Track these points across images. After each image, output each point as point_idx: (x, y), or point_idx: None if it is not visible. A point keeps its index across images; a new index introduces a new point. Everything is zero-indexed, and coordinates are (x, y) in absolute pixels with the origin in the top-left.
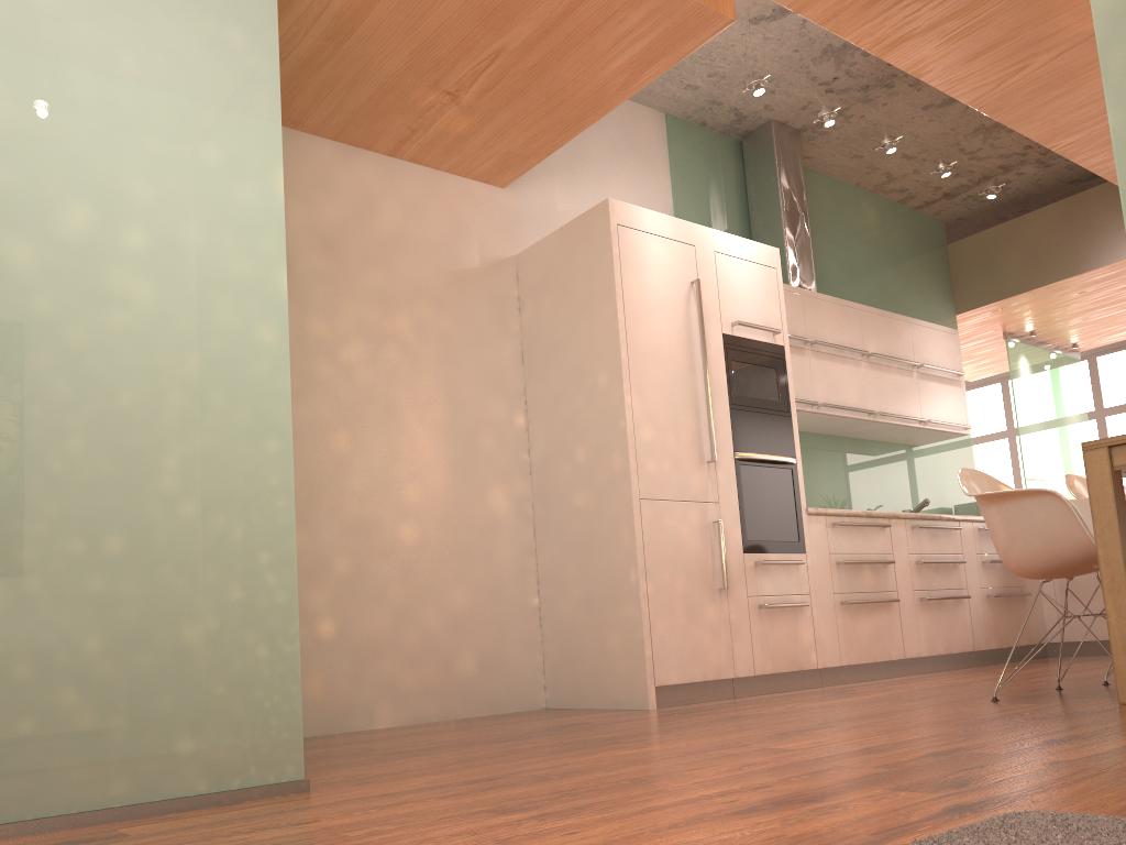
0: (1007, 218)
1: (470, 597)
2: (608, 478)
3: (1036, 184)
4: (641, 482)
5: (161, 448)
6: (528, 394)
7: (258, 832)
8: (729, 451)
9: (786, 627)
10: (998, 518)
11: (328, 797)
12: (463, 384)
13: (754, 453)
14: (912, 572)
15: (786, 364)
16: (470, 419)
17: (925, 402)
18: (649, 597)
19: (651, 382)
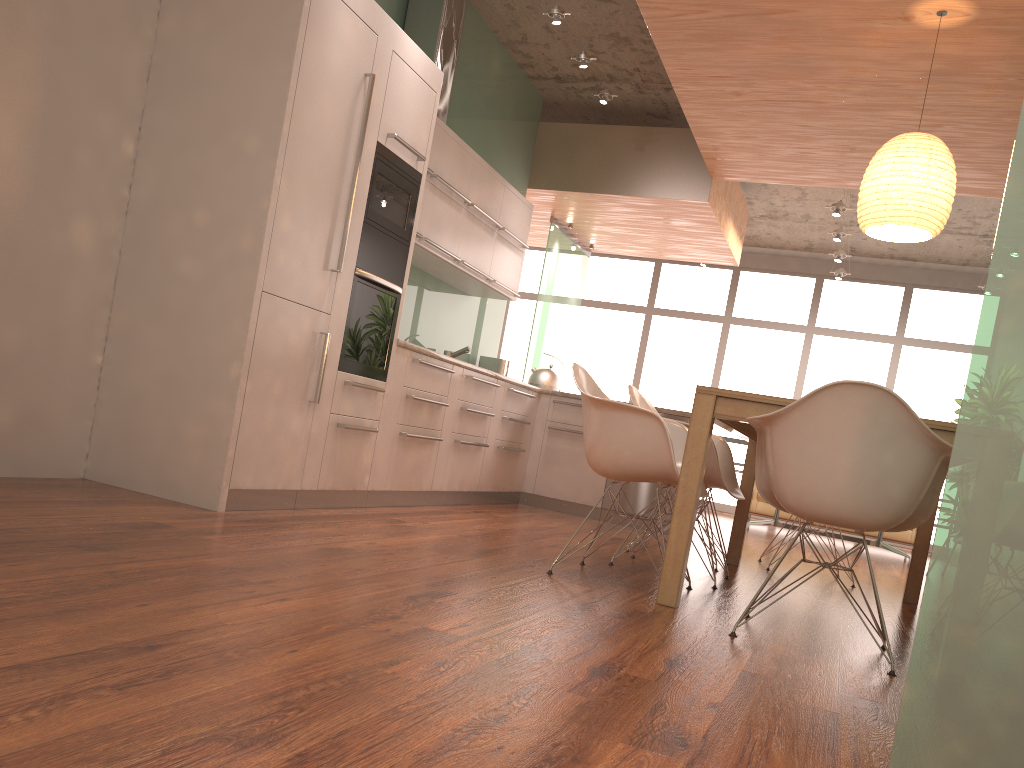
0: (589, 120)
1: (23, 339)
2: (231, 256)
3: (625, 103)
4: (268, 273)
5: None
6: (146, 120)
7: None
8: (352, 265)
9: (353, 448)
10: (602, 422)
11: None
12: (71, 78)
13: (373, 275)
14: (455, 416)
15: (419, 194)
16: (70, 125)
17: (495, 262)
18: (246, 397)
19: (303, 168)
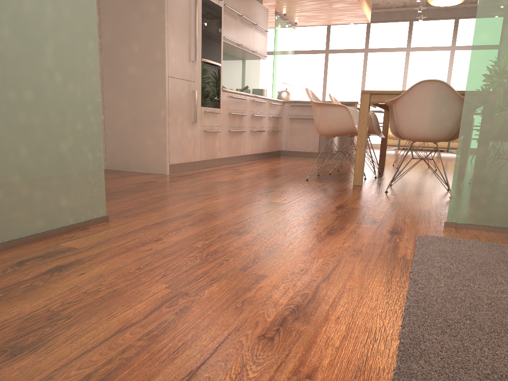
0: None
1: None
2: (152, 62)
3: None
4: (169, 68)
5: (44, 40)
6: (101, 4)
7: (147, 245)
8: (200, 57)
9: (211, 140)
10: (322, 112)
11: (129, 224)
12: None
13: (209, 60)
14: (249, 120)
15: (222, 17)
16: None
17: (255, 42)
18: (169, 124)
19: (175, 16)
